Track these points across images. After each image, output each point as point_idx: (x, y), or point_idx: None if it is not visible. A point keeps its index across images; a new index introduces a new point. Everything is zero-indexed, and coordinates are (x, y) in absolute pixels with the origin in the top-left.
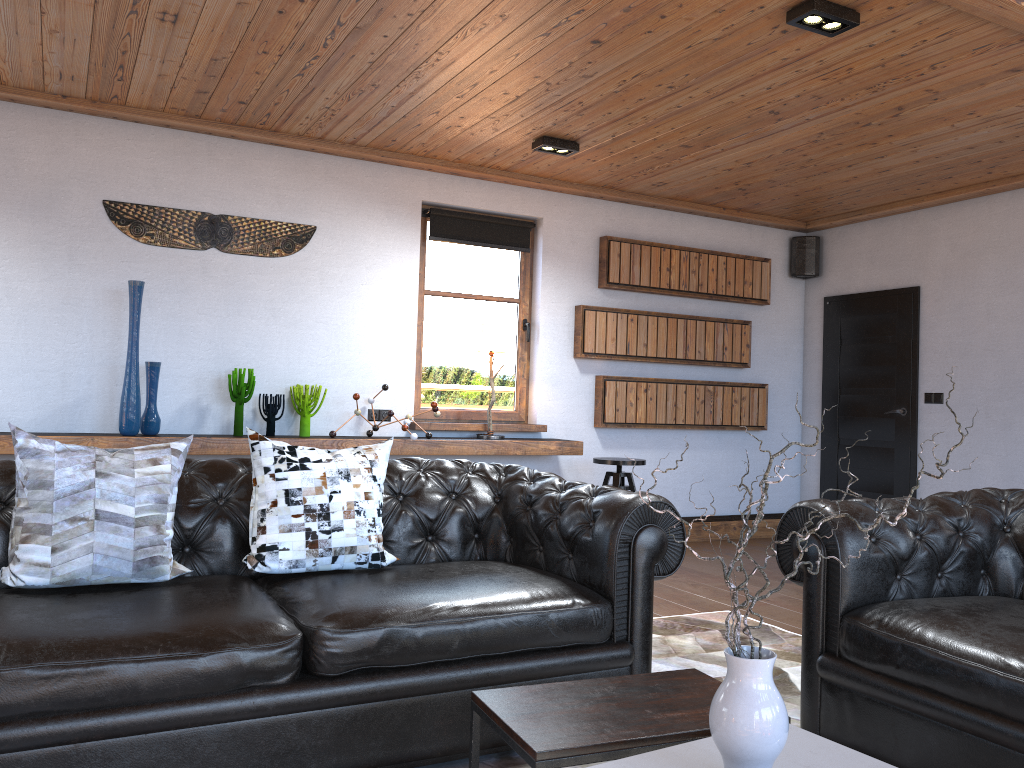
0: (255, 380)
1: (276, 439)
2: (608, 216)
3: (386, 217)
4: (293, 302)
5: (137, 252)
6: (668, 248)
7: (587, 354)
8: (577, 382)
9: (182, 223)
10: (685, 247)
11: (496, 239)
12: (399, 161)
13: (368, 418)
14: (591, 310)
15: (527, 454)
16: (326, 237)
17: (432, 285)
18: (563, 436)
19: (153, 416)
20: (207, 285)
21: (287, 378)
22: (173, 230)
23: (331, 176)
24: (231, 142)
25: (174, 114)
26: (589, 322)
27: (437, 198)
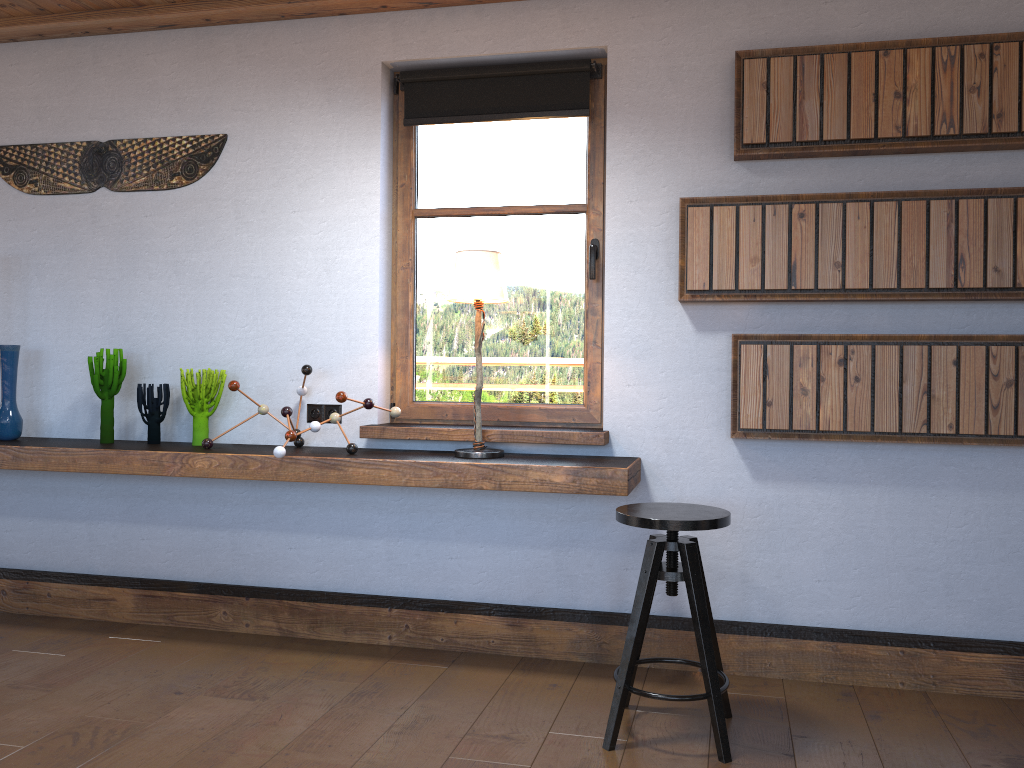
0: (156, 364)
1: (101, 451)
2: (755, 13)
3: (326, 101)
4: (200, 250)
5: (23, 206)
6: (903, 49)
7: (697, 294)
8: (690, 350)
9: (66, 160)
10: (951, 38)
11: (523, 103)
12: (322, 5)
13: (307, 418)
14: (705, 206)
15: (505, 489)
16: (241, 148)
17: (431, 200)
18: (661, 454)
19: (2, 416)
20: (97, 239)
21: (196, 360)
22: (57, 171)
23: (245, 55)
24: (119, 39)
25: (27, 16)
26: (695, 230)
27: (407, 53)
